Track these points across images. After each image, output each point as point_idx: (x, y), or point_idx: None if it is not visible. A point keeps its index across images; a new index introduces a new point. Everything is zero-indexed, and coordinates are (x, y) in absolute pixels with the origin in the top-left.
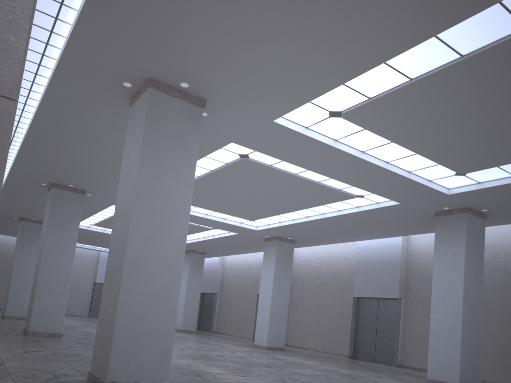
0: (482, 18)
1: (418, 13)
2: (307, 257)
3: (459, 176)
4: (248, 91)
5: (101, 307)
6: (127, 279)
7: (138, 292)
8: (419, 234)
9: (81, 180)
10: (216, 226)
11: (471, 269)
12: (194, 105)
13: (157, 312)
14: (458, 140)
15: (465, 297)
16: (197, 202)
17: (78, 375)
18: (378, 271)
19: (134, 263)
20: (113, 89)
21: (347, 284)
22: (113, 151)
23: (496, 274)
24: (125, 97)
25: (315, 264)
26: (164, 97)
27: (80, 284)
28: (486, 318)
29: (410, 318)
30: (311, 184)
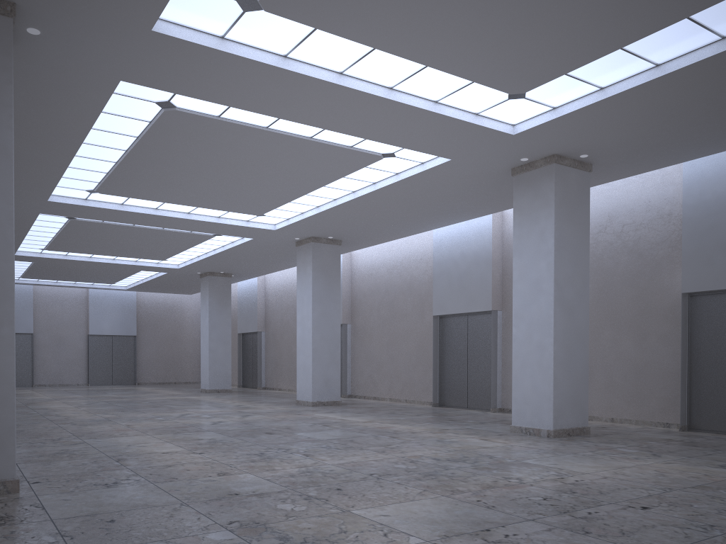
0: None
1: None
2: (371, 264)
3: (517, 100)
4: None
5: None
6: None
7: None
8: (511, 208)
9: None
10: (214, 231)
11: (567, 252)
12: None
13: None
14: (476, 31)
15: (558, 298)
16: (158, 194)
17: None
18: (463, 273)
19: None
20: None
21: (426, 297)
22: None
23: (624, 258)
24: None
25: (382, 273)
26: None
27: (67, 339)
28: (612, 327)
29: (511, 339)
30: (302, 143)
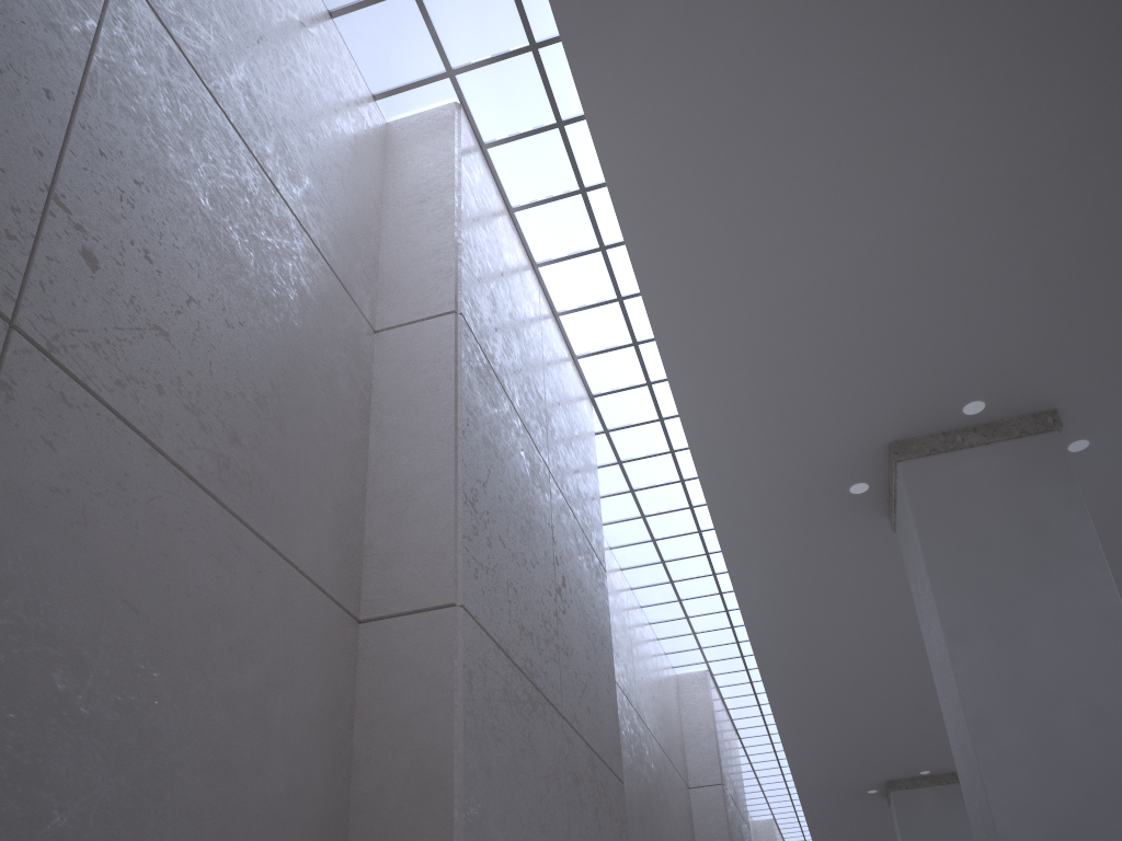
0: None
1: None
2: None
3: None
4: None
5: None
6: None
7: None
8: None
9: (933, 750)
10: None
11: None
12: (1030, 437)
13: None
14: None
15: None
16: None
17: None
18: None
19: None
20: (841, 515)
21: None
22: None
23: None
24: (876, 517)
25: None
26: (943, 462)
27: None
28: None
29: None
30: None
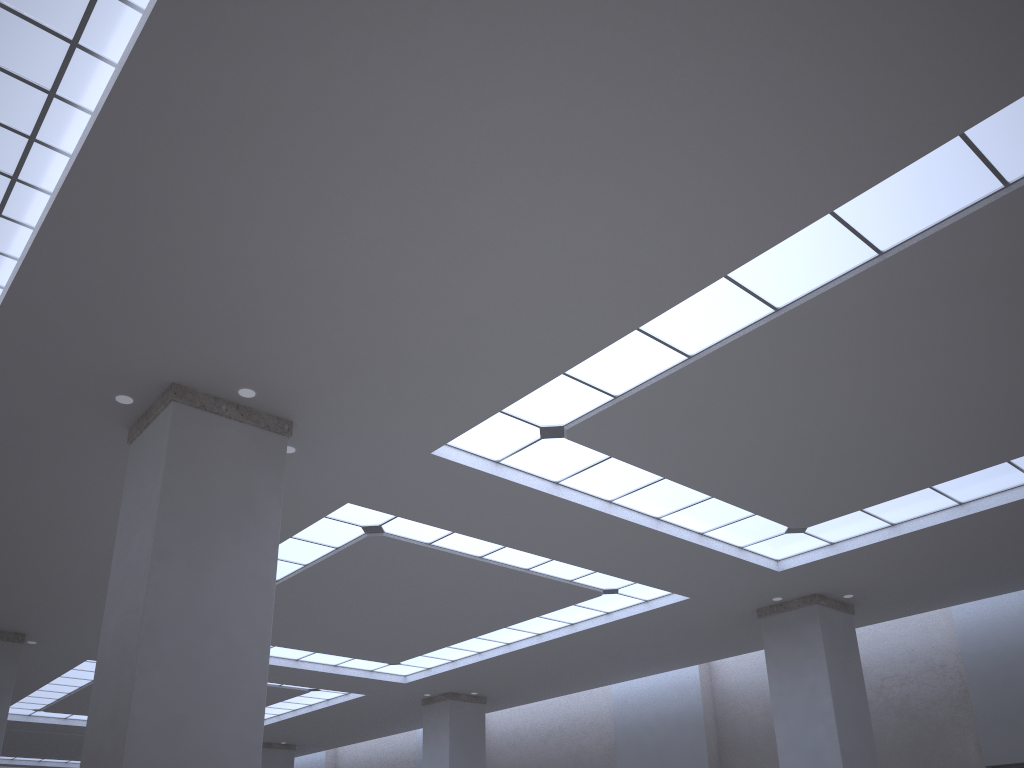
0: (804, 242)
1: (694, 235)
2: (514, 730)
3: (794, 534)
4: (379, 396)
5: None
6: None
7: None
8: (731, 656)
9: (14, 611)
10: (319, 684)
11: (847, 714)
12: (269, 432)
13: None
14: (785, 466)
15: None
16: (276, 635)
17: None
18: (661, 742)
19: None
20: (93, 410)
21: None
22: (89, 542)
23: (892, 720)
24: (119, 425)
25: (531, 743)
26: (206, 418)
27: None
28: None
29: None
30: (513, 576)
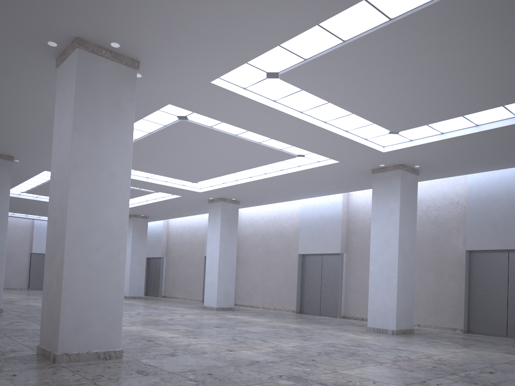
0: None
1: None
2: (252, 217)
3: (393, 134)
4: (183, 51)
5: (44, 280)
6: (70, 250)
7: (83, 263)
8: (358, 190)
9: (7, 145)
10: (158, 189)
11: (405, 222)
12: (127, 67)
13: (104, 282)
14: (390, 100)
15: (400, 249)
16: (136, 165)
17: (26, 350)
18: (320, 228)
19: (77, 234)
20: (37, 49)
21: (292, 241)
22: (41, 115)
23: (428, 226)
24: (51, 57)
25: (260, 224)
26: (95, 58)
27: (15, 255)
28: (419, 268)
29: (352, 272)
30: (252, 145)
